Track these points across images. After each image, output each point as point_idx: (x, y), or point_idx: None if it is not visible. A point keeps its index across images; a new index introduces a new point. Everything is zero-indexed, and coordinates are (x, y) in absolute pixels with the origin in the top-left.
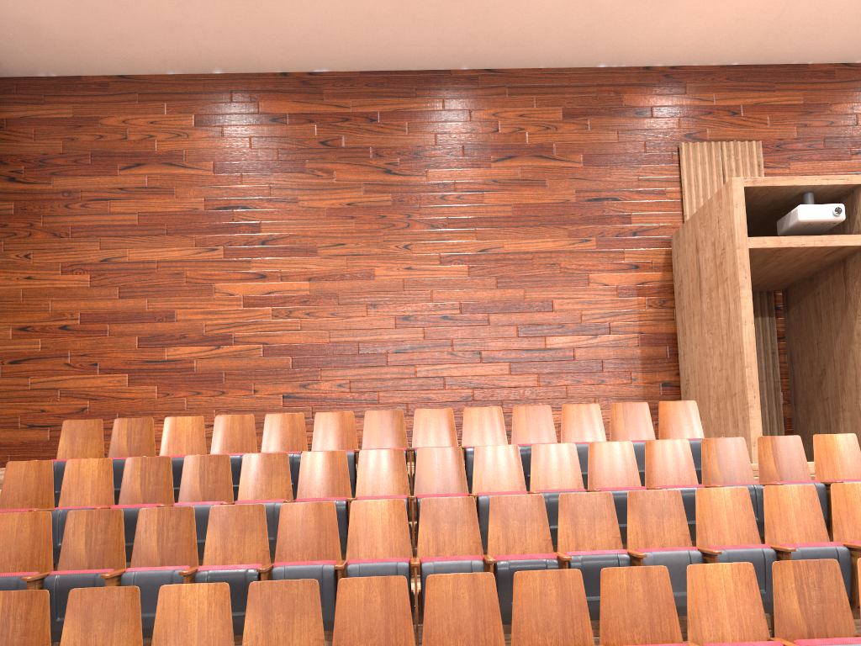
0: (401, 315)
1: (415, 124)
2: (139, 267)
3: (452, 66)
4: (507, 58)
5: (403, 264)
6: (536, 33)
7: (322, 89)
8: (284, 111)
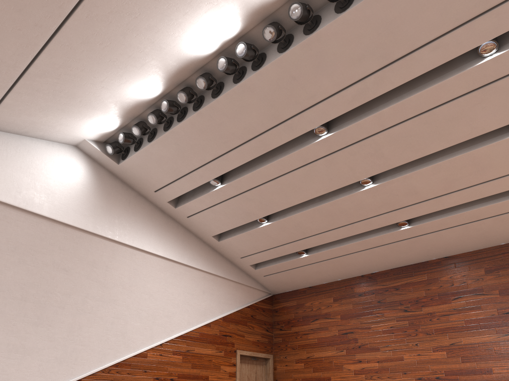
0: (417, 377)
1: (415, 288)
2: (318, 359)
3: (428, 259)
4: (451, 252)
5: (415, 352)
6: (457, 242)
7: (376, 279)
8: (363, 290)
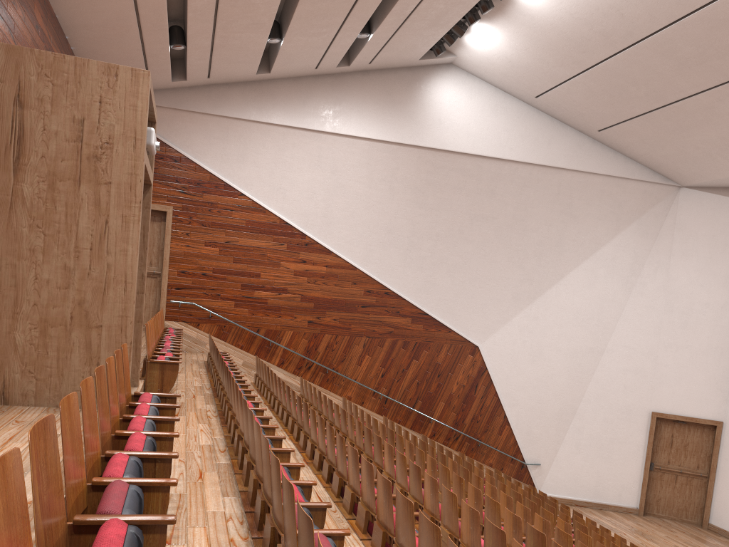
0: None
1: None
2: None
3: None
4: None
5: None
6: None
7: None
8: None
